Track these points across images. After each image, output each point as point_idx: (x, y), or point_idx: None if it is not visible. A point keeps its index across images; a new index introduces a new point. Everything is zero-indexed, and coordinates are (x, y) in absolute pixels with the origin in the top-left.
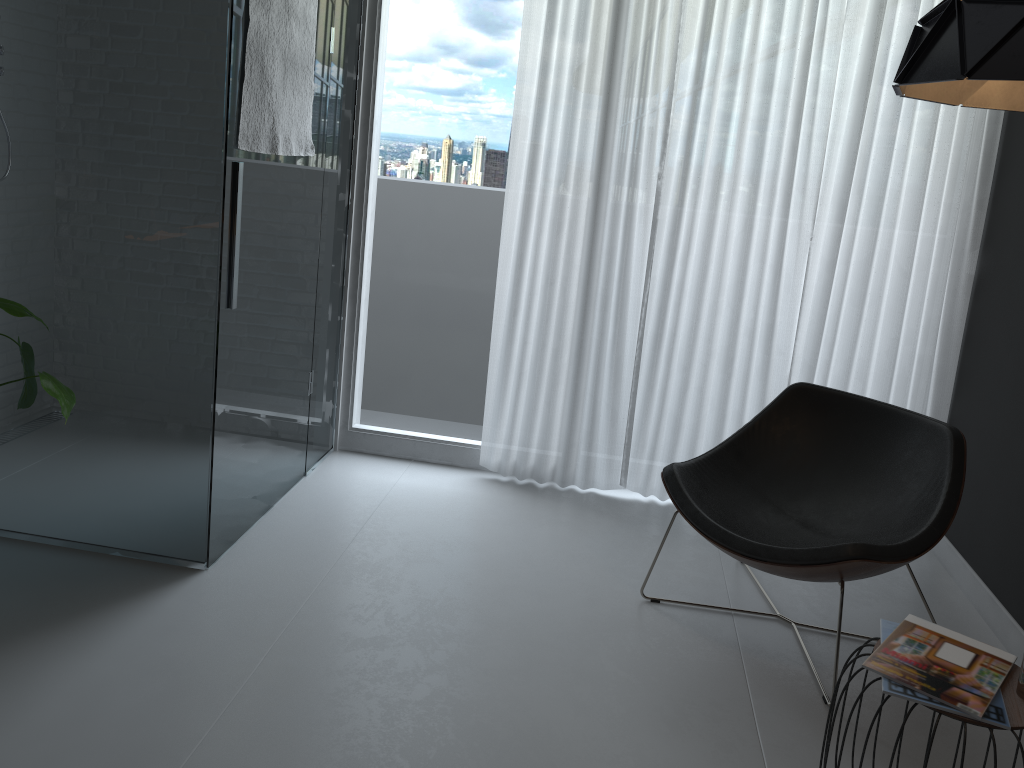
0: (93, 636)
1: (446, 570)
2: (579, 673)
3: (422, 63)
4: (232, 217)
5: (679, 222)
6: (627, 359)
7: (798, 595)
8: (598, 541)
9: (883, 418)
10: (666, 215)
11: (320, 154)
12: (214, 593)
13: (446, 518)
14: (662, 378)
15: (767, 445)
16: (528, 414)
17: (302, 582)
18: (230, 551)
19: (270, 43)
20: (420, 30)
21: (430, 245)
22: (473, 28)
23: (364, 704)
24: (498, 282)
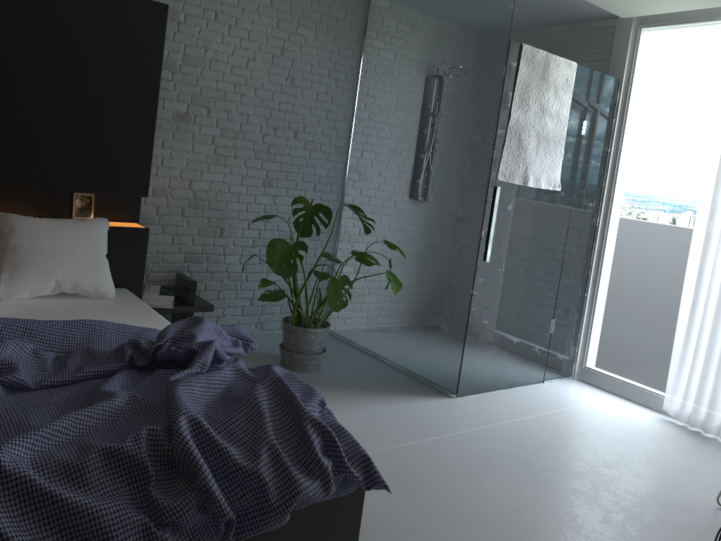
0: (389, 400)
1: (586, 443)
2: (623, 510)
3: (651, 140)
4: (490, 214)
5: None
6: None
7: None
8: (718, 472)
9: None
10: None
11: (568, 191)
12: (451, 406)
13: (613, 425)
14: None
15: None
16: (699, 379)
17: (497, 418)
18: (473, 396)
19: (526, 128)
20: (652, 120)
21: (647, 255)
22: (686, 117)
23: (483, 466)
24: (685, 282)
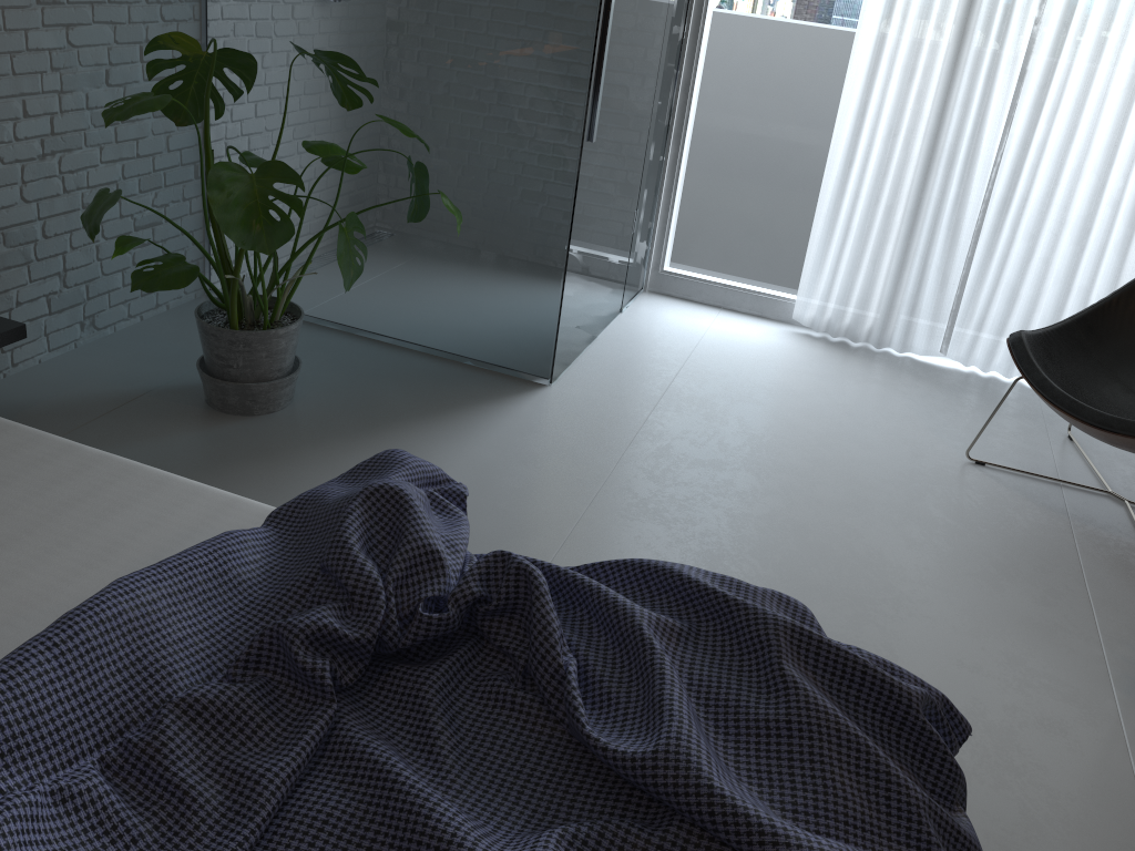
0: (468, 428)
1: (769, 412)
2: (907, 515)
3: None
4: (601, 50)
5: (1052, 75)
6: (967, 222)
7: (1132, 477)
8: (918, 403)
9: None
10: (1036, 66)
11: None
12: (561, 406)
13: (763, 365)
14: (1004, 245)
15: (1123, 323)
16: (850, 271)
17: (637, 406)
18: (567, 372)
19: None
20: None
21: (763, 86)
22: None
23: (711, 512)
24: (835, 130)
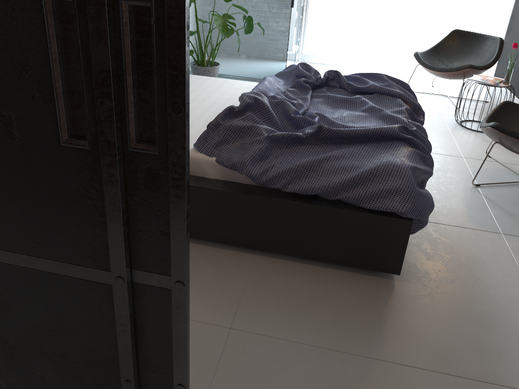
0: None
1: None
2: None
3: None
4: None
5: None
6: (397, 27)
7: (450, 92)
8: None
9: (480, 38)
10: None
11: None
12: None
13: None
14: (409, 33)
15: (444, 48)
16: (364, 47)
17: None
18: None
19: None
20: None
21: None
22: None
23: None
24: (356, 2)
